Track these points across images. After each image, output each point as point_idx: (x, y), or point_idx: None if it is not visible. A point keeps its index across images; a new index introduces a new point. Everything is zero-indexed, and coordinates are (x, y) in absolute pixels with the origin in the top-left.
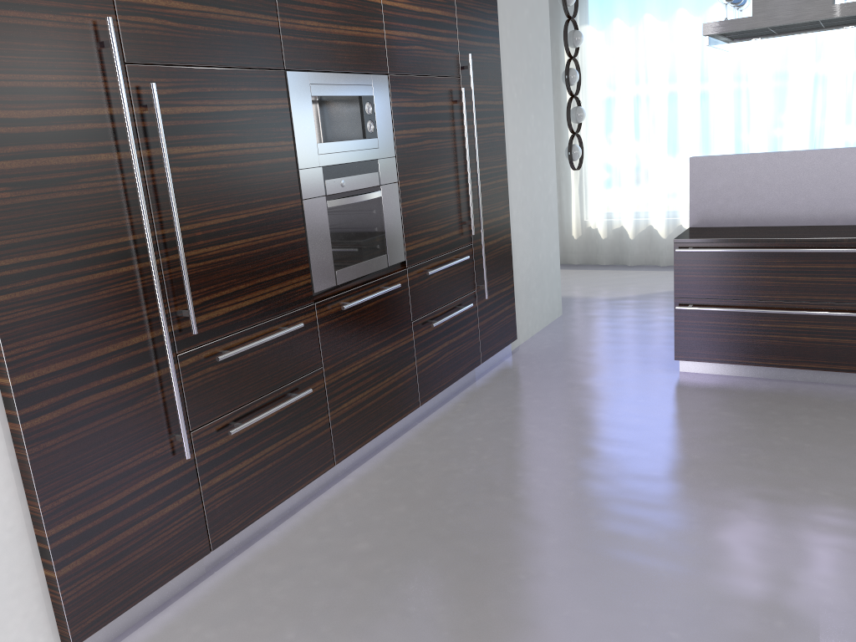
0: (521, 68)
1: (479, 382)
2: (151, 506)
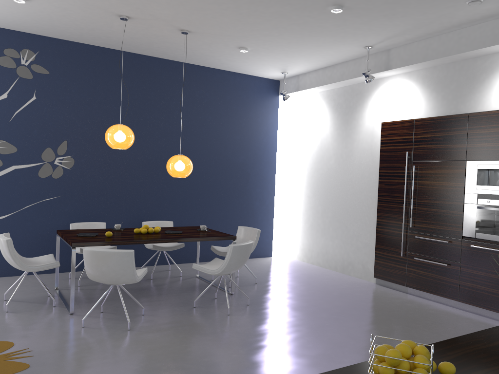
0: None
1: None
2: (394, 262)
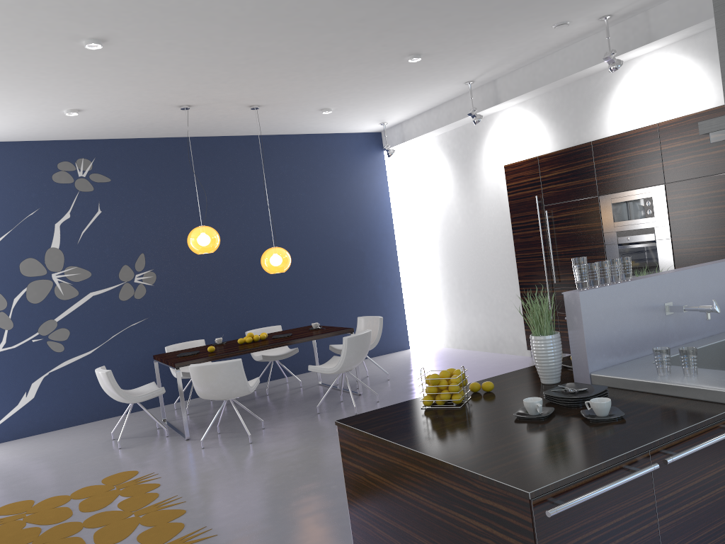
0: None
1: None
2: None
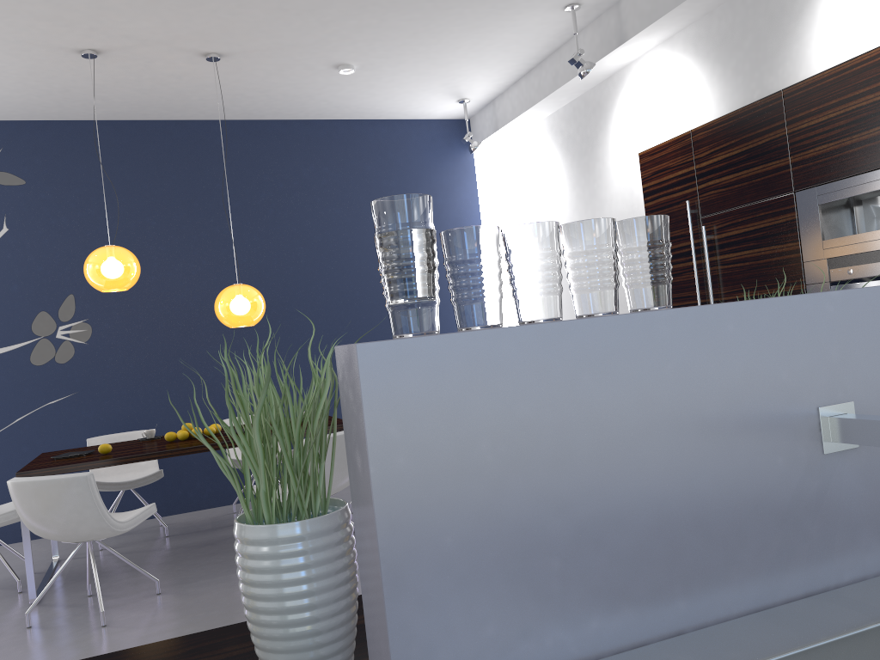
0: None
1: None
2: None
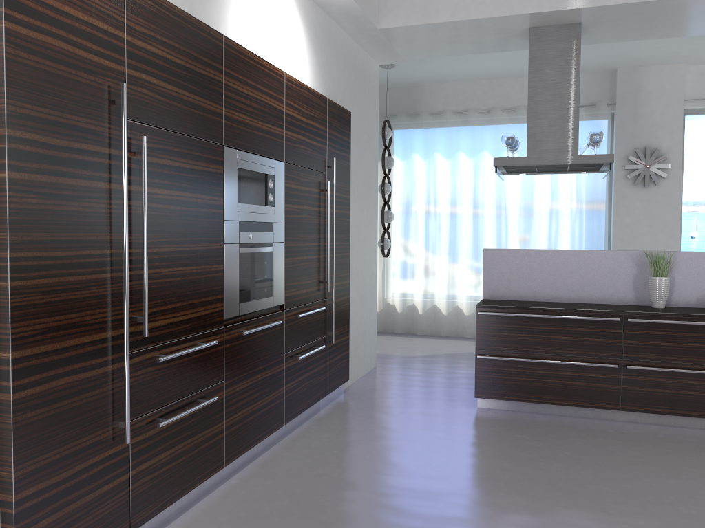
0: (360, 175)
1: (324, 411)
2: (93, 484)
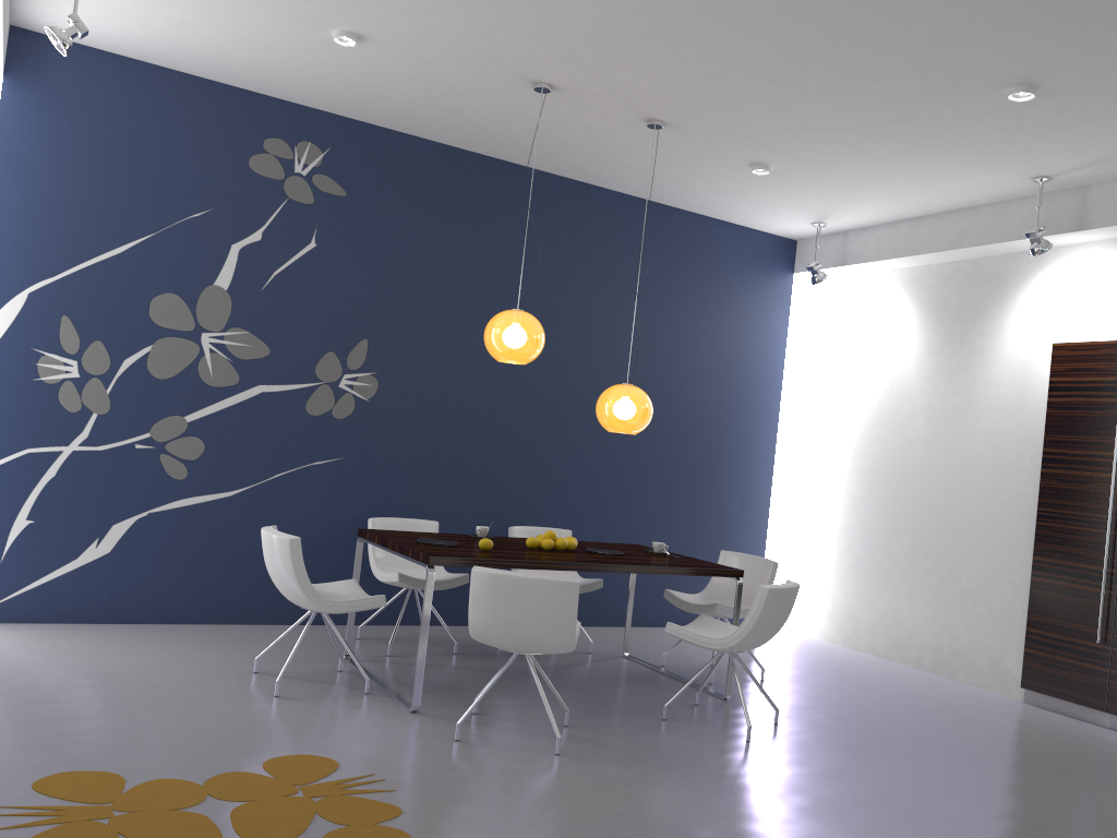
0: None
1: None
2: (1076, 656)
